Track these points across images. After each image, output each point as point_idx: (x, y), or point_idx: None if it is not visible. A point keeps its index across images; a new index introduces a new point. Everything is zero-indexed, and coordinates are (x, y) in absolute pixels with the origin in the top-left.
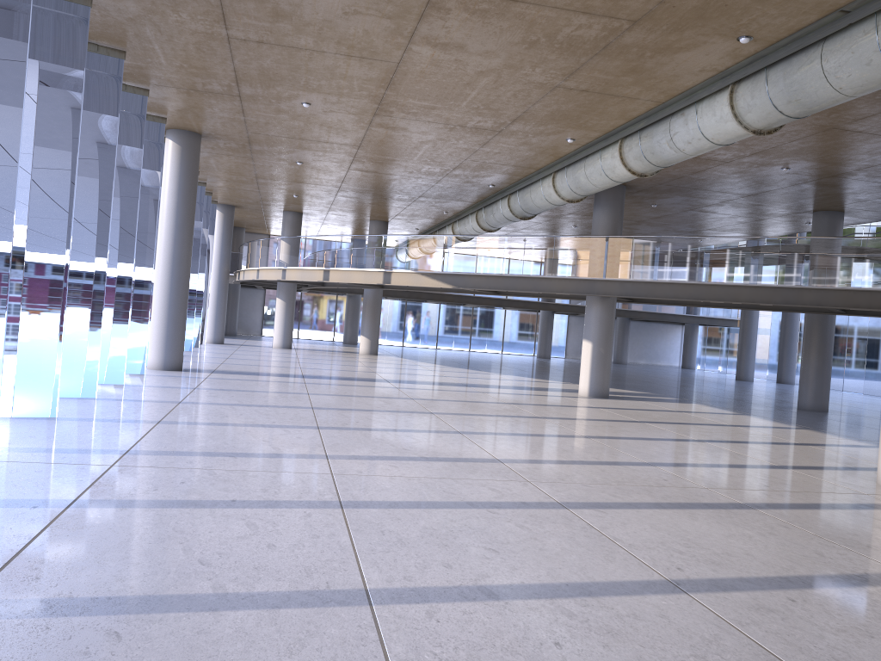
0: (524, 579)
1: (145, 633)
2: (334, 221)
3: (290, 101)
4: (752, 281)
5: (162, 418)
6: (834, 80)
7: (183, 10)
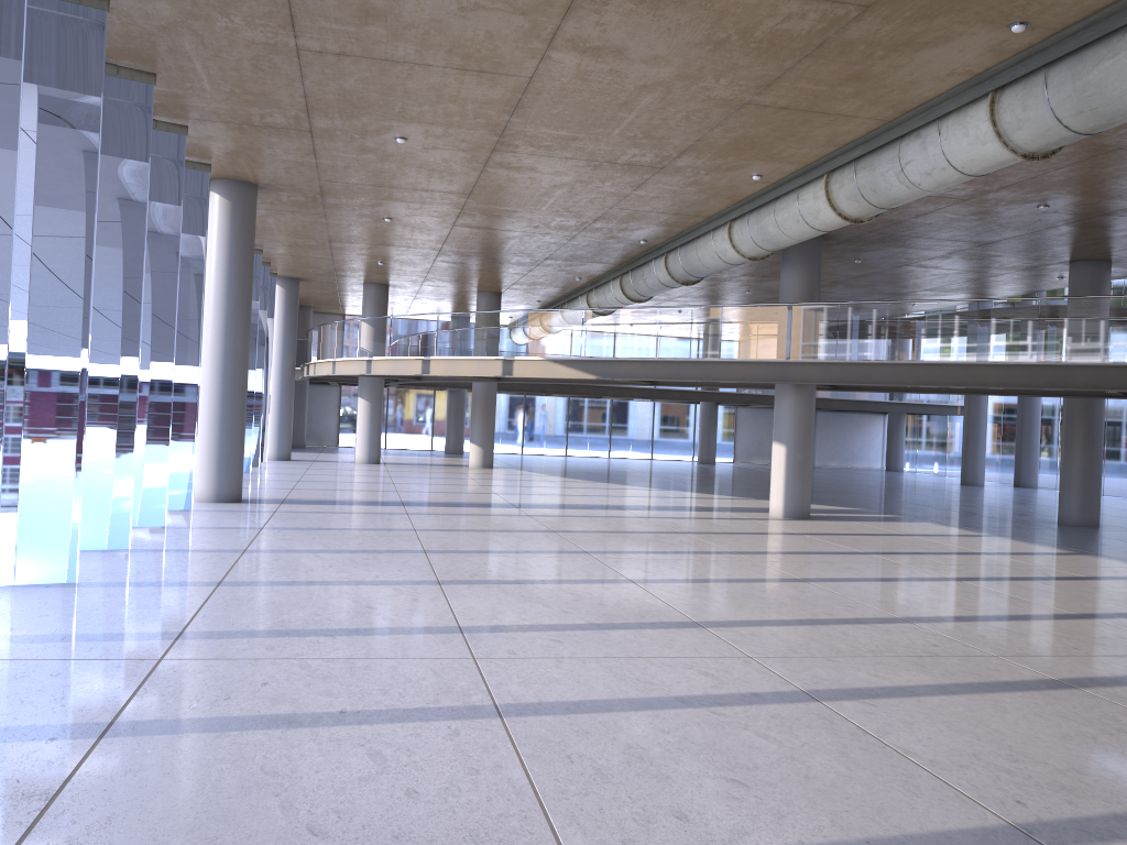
0: (801, 836)
1: None
2: (430, 294)
3: (379, 135)
4: (1003, 358)
5: (223, 577)
6: None
7: (236, 12)
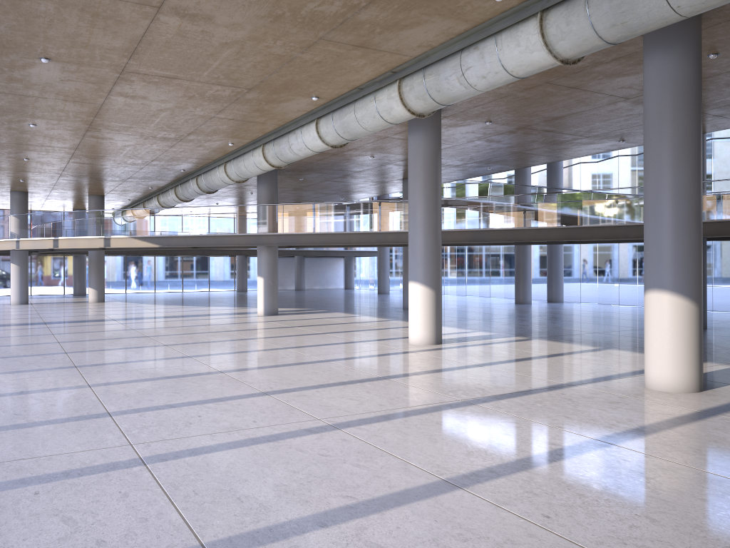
0: (190, 400)
1: (0, 436)
2: (57, 197)
3: (19, 123)
4: (358, 230)
5: None
6: (362, 123)
7: None
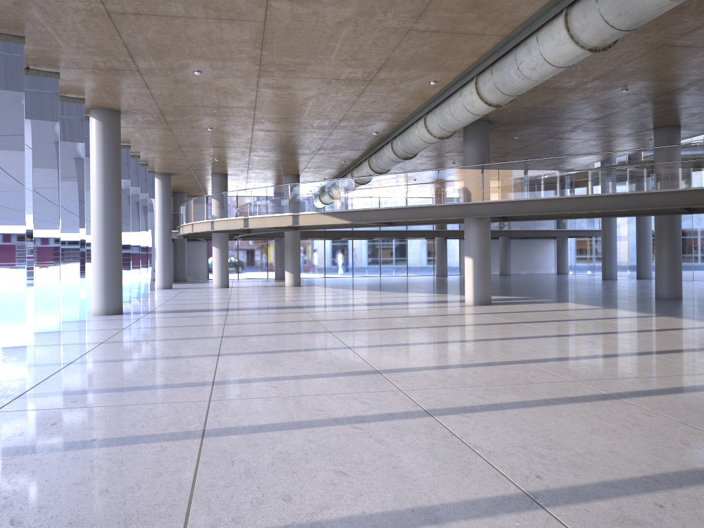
0: (366, 508)
1: None
2: (255, 179)
3: (182, 70)
4: (605, 191)
5: (75, 359)
6: None
7: None
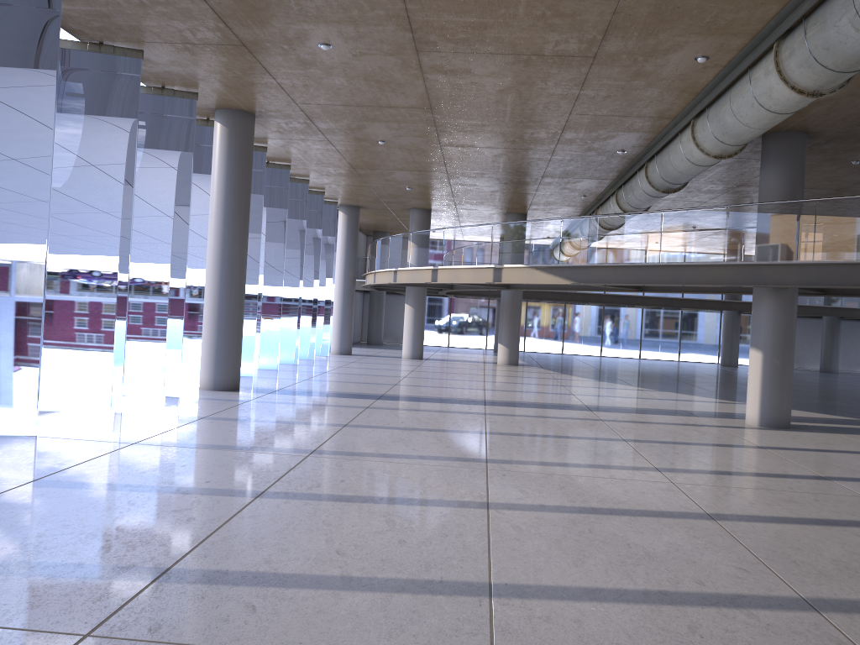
0: None
1: None
2: (469, 218)
3: (304, 43)
4: None
5: (49, 474)
6: None
7: None
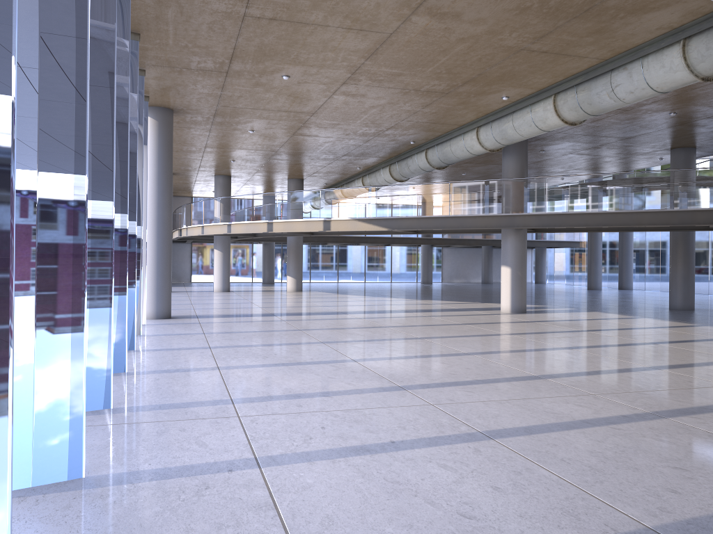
0: None
1: None
2: (255, 181)
3: (272, 74)
4: (652, 208)
5: (216, 364)
6: None
7: None
